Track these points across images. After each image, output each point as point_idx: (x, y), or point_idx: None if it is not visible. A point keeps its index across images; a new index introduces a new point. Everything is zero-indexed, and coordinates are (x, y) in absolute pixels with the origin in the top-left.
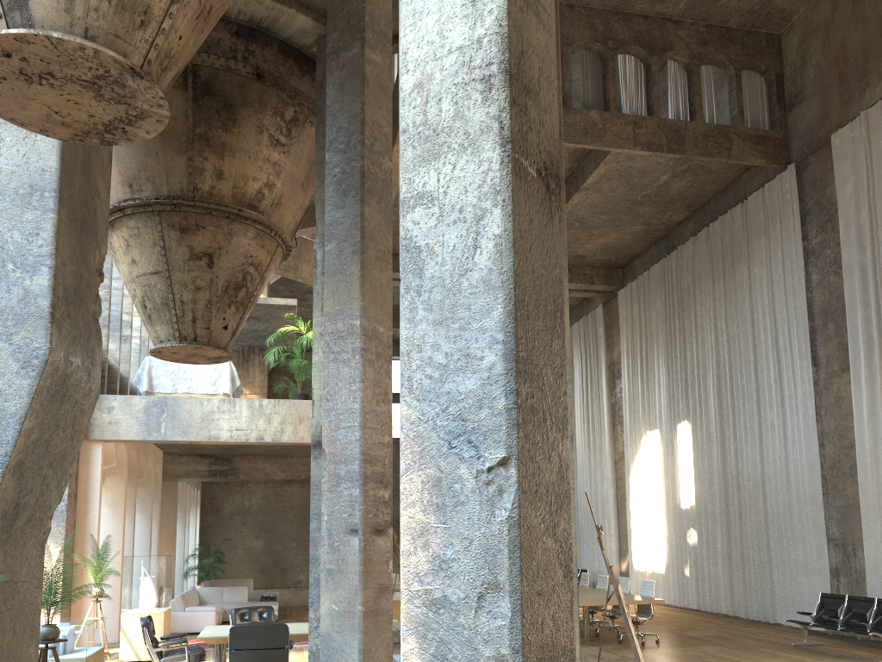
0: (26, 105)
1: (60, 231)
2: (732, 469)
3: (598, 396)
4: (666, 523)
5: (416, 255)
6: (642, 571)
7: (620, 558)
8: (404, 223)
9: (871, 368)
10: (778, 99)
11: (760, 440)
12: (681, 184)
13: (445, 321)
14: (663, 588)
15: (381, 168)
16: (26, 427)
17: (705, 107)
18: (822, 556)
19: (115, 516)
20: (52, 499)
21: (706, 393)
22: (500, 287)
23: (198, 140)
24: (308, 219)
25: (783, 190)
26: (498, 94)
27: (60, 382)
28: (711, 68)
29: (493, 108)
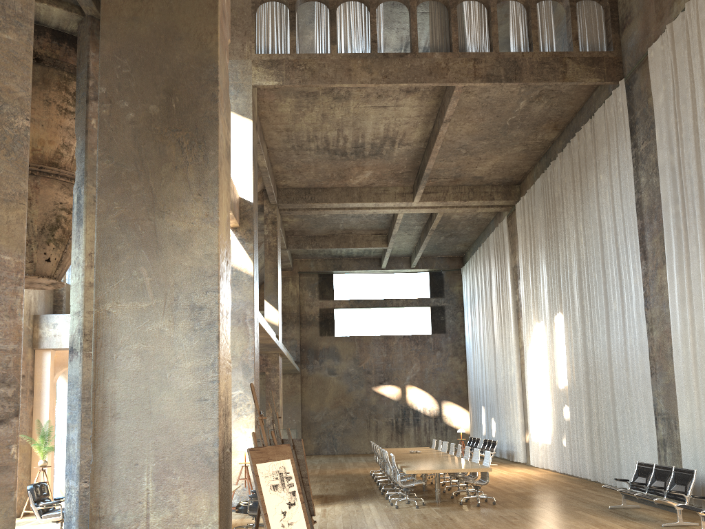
0: None
1: None
2: (591, 353)
3: (506, 294)
4: (550, 401)
5: None
6: (537, 442)
7: (525, 431)
8: None
9: (680, 259)
10: (612, 22)
11: (608, 327)
12: (540, 108)
13: None
14: (550, 456)
15: (12, 126)
16: None
17: (545, 38)
18: (652, 429)
19: None
20: None
21: (572, 288)
22: None
23: None
24: None
25: (617, 103)
26: None
27: None
28: (550, 3)
29: None
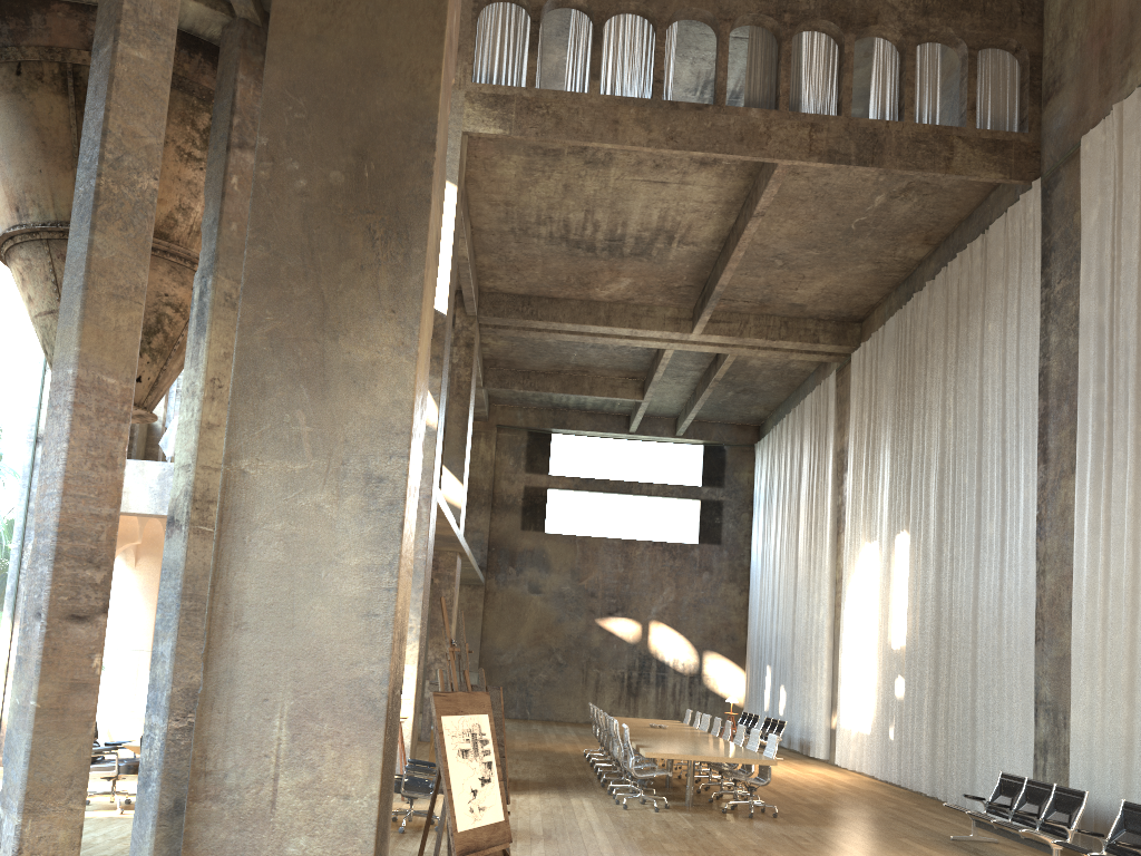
0: None
1: None
2: (946, 599)
3: (823, 493)
4: (876, 667)
5: None
6: (848, 730)
7: (831, 710)
8: None
9: (1098, 468)
10: (1030, 88)
11: (977, 561)
12: (906, 208)
13: None
14: (867, 753)
15: (133, 188)
16: None
17: (925, 101)
18: (1028, 724)
19: (147, 604)
20: None
21: (928, 495)
22: None
23: None
24: None
25: (1026, 216)
26: None
27: None
28: (938, 47)
29: None
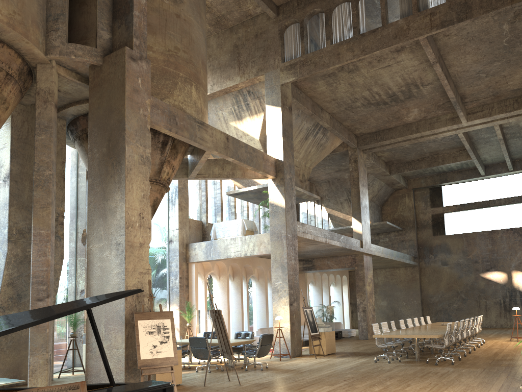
0: None
1: (11, 214)
2: None
3: None
4: None
5: None
6: None
7: None
8: None
9: None
10: None
11: None
12: None
13: None
14: None
15: (43, 175)
16: (6, 273)
17: None
18: None
19: (224, 293)
20: None
21: None
22: None
23: None
24: (198, 158)
25: None
26: None
27: (23, 257)
28: None
29: None
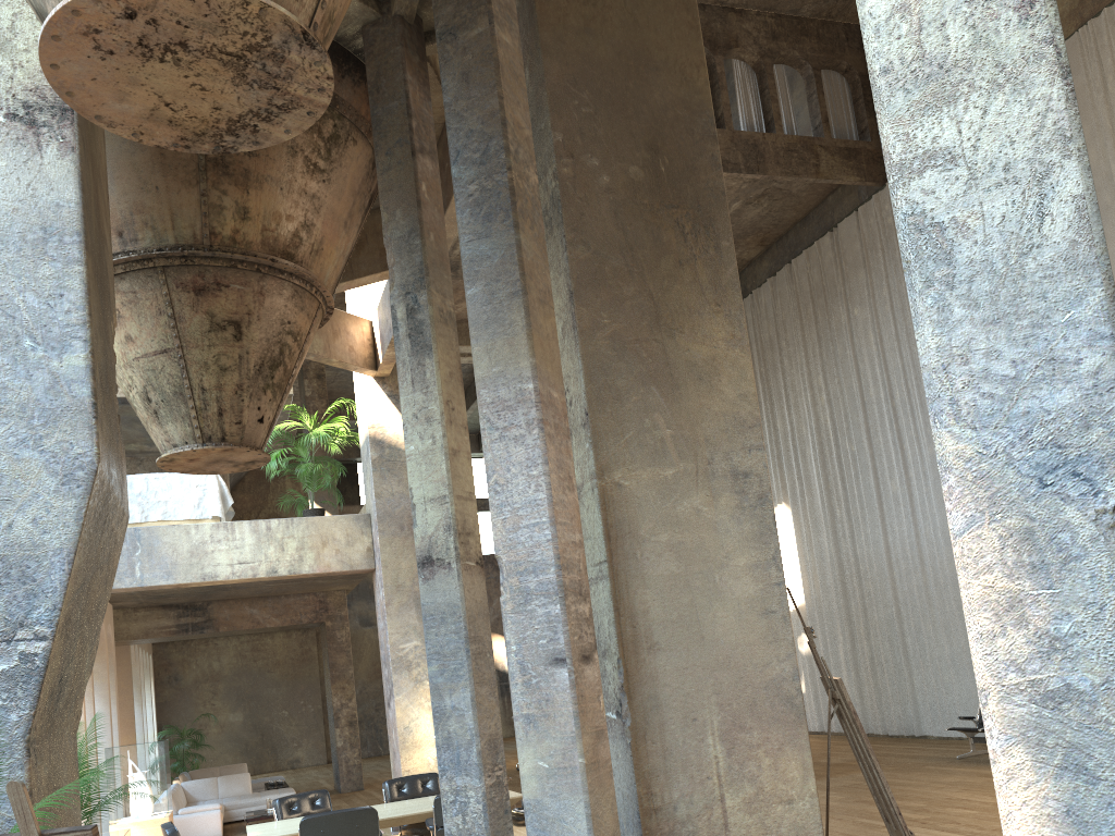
0: (127, 94)
1: (90, 290)
2: (849, 556)
3: None
4: None
5: (936, 235)
6: None
7: None
8: (907, 194)
9: None
10: (865, 103)
11: (882, 516)
12: (755, 213)
13: (1004, 318)
14: None
15: (528, 183)
16: (75, 568)
17: (782, 116)
18: None
19: None
20: (86, 669)
21: (807, 467)
22: (1095, 264)
23: (213, 167)
24: None
25: (882, 212)
26: (1046, 9)
27: (103, 502)
28: (783, 68)
29: (1040, 28)
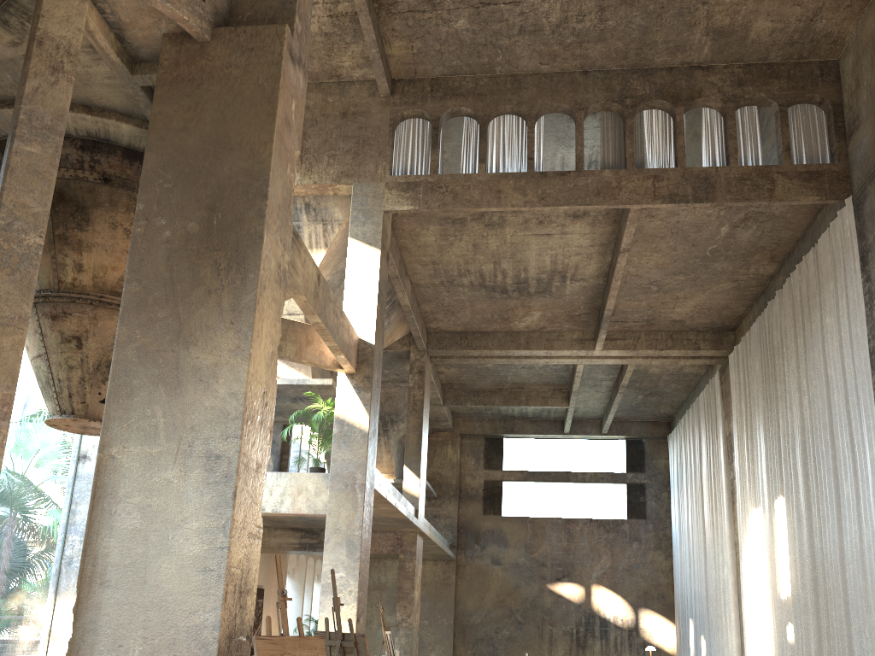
0: None
1: None
2: (819, 552)
3: (718, 470)
4: (771, 616)
5: None
6: None
7: (742, 655)
8: None
9: None
10: (835, 129)
11: (839, 517)
12: (749, 234)
13: None
14: None
15: (21, 244)
16: None
17: (748, 149)
18: None
19: None
20: None
21: (795, 464)
22: None
23: (58, 240)
24: None
25: (844, 227)
26: None
27: None
28: (755, 108)
29: None
